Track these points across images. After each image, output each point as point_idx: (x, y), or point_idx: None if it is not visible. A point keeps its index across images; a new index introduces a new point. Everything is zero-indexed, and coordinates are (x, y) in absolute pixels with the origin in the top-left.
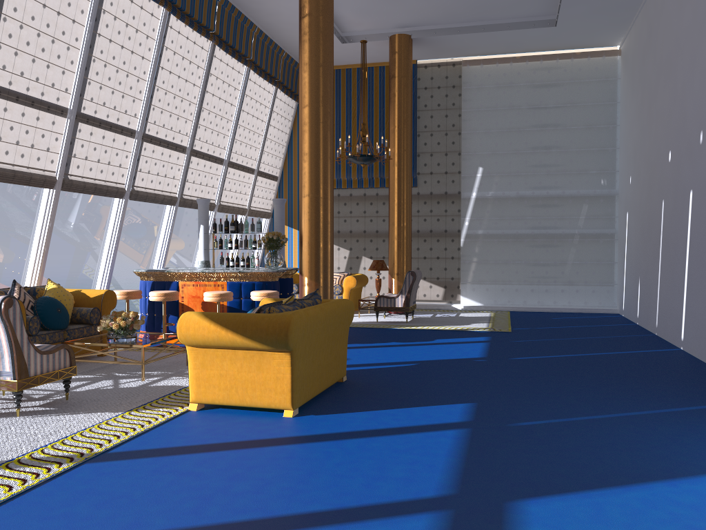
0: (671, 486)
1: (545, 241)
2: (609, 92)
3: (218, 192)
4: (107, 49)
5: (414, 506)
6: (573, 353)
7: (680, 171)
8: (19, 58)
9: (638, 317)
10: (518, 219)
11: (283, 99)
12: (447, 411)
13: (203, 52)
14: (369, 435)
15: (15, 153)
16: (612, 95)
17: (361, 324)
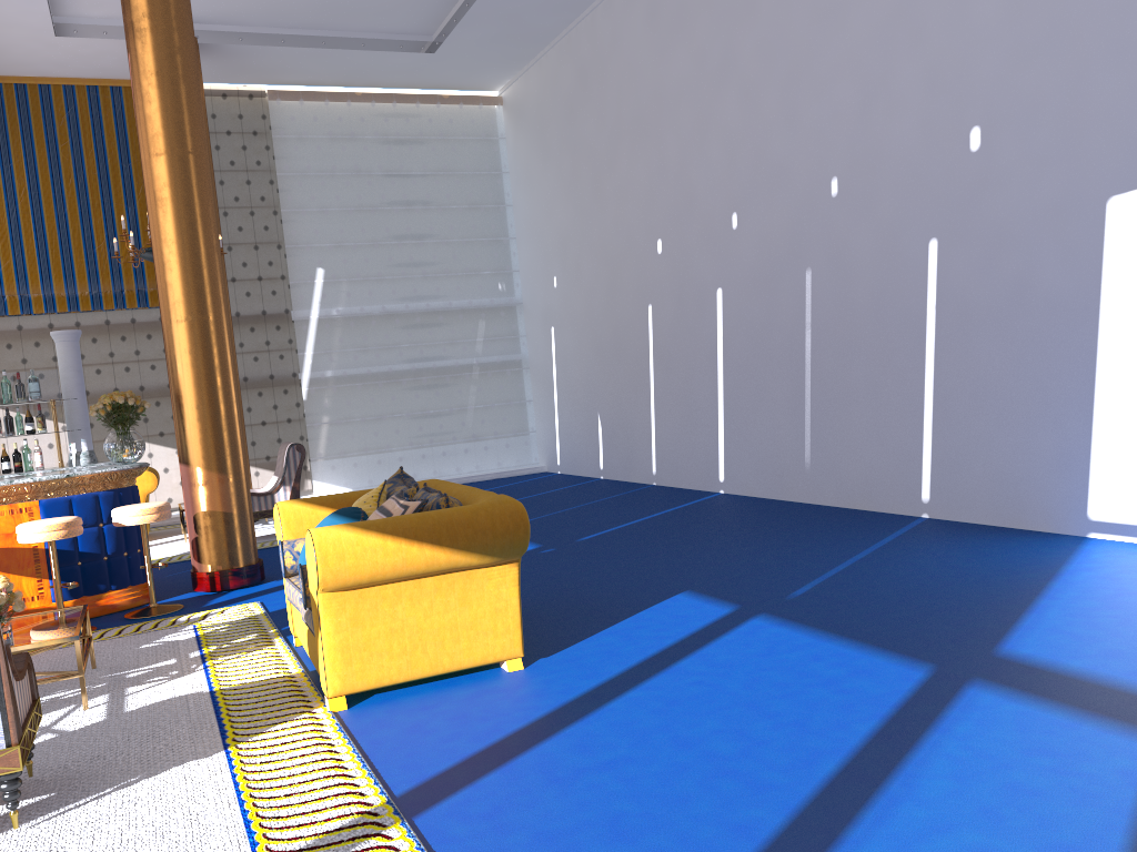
0: (1055, 599)
1: (433, 379)
2: (494, 156)
3: None
4: None
5: (940, 688)
6: (630, 520)
7: (690, 265)
8: None
9: (602, 468)
10: (390, 348)
11: None
12: (687, 606)
13: None
14: (685, 653)
15: None
16: (498, 162)
17: None
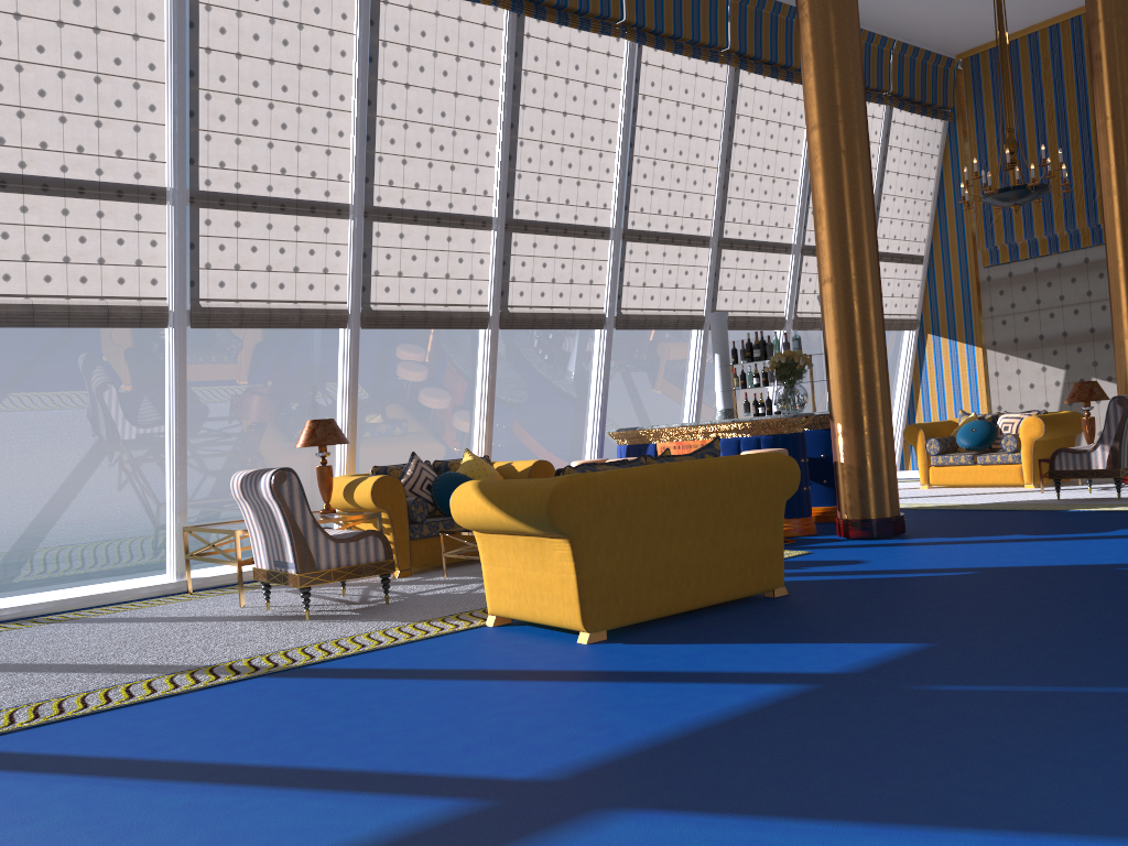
0: (997, 845)
1: None
2: None
3: (788, 298)
4: (541, 122)
5: (459, 787)
6: None
7: None
8: (409, 166)
9: None
10: None
11: (908, 121)
12: (845, 654)
13: (715, 86)
14: (631, 679)
15: (424, 289)
16: None
17: (1022, 504)
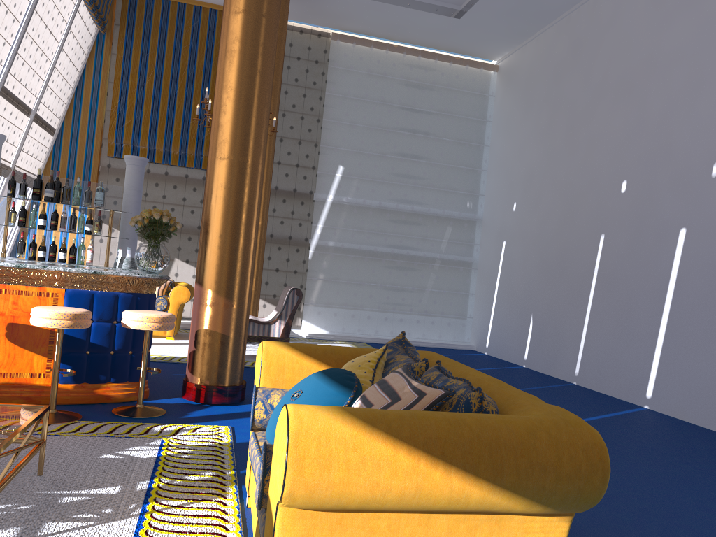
0: None
1: (404, 262)
2: (483, 108)
3: None
4: None
5: None
6: None
7: (654, 205)
8: None
9: (526, 359)
10: (378, 233)
11: (84, 17)
12: None
13: None
14: None
15: None
16: (486, 112)
17: None
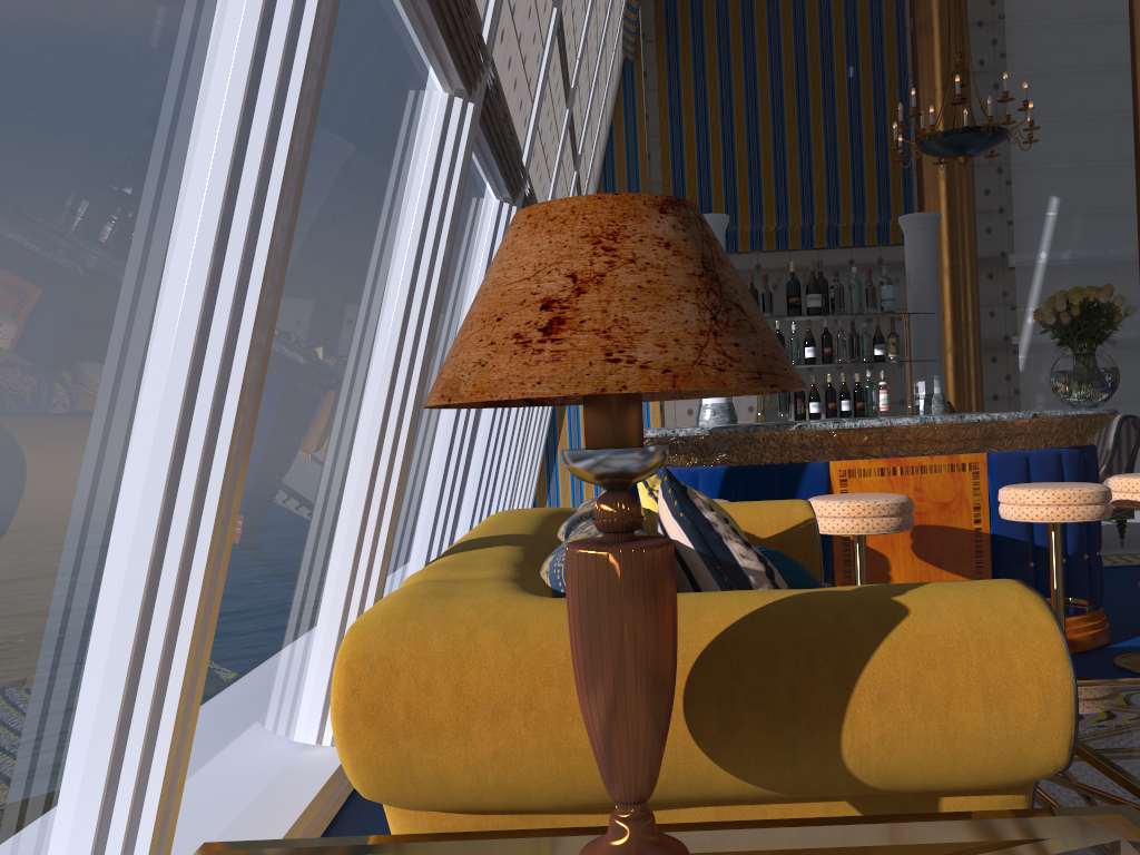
0: None
1: None
2: None
3: None
4: None
5: None
6: None
7: None
8: None
9: None
10: None
11: (619, 37)
12: None
13: None
14: None
15: None
16: None
17: None
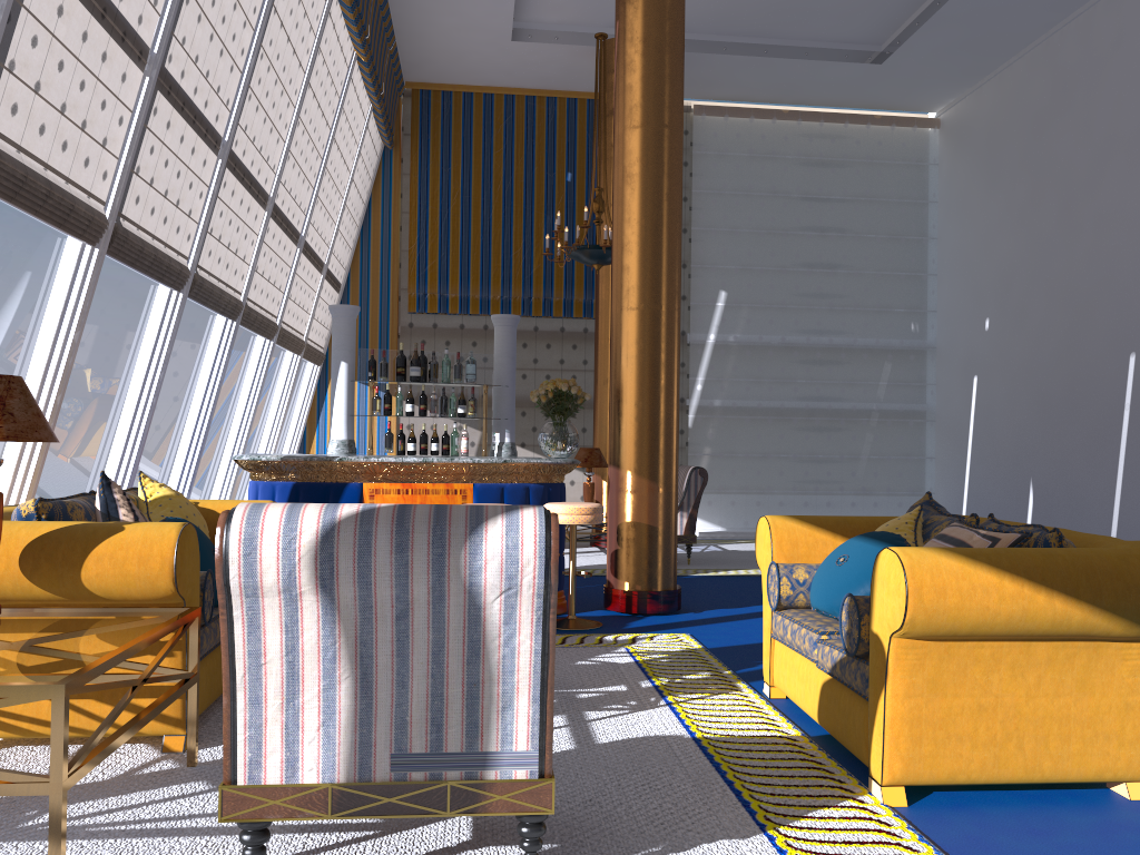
0: None
1: (826, 420)
2: (923, 184)
3: (282, 301)
4: None
5: None
6: None
7: None
8: None
9: None
10: (784, 382)
11: (372, 133)
12: None
13: None
14: None
15: (54, 136)
16: (927, 190)
17: None
